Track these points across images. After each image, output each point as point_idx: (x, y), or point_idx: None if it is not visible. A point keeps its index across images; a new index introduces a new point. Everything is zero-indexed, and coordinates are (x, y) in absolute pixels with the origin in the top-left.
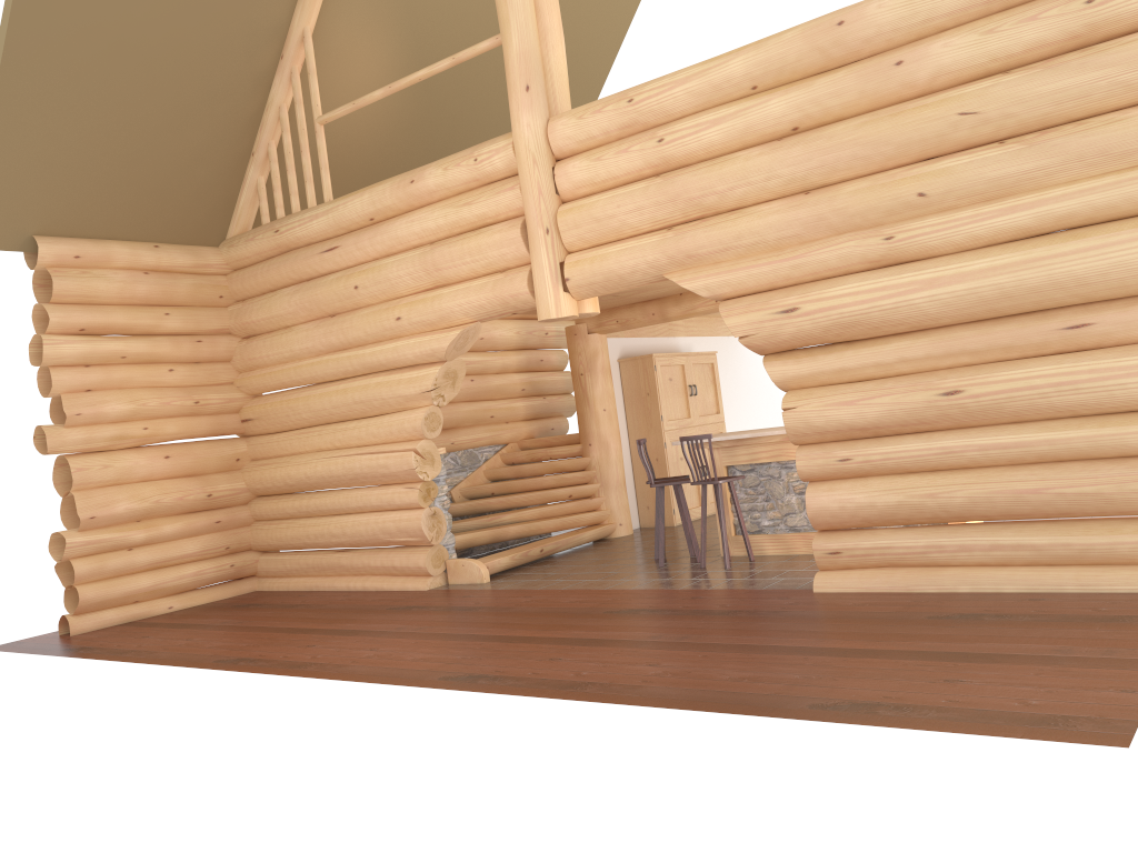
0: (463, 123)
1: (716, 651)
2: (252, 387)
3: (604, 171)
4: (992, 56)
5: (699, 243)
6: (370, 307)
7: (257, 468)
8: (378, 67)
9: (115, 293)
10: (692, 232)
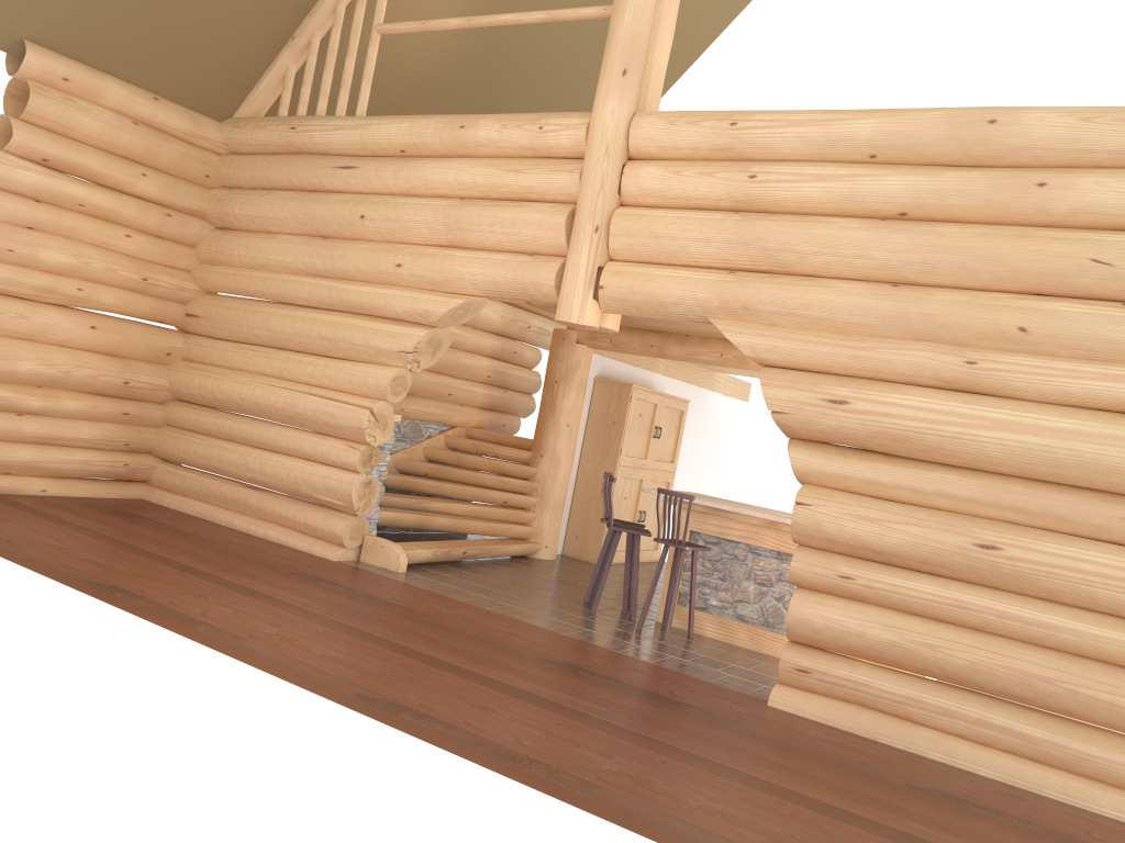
0: (515, 86)
1: (675, 758)
2: (210, 282)
3: (678, 187)
4: None
5: (760, 298)
6: (371, 242)
7: (187, 369)
8: None
9: (94, 133)
10: (757, 284)
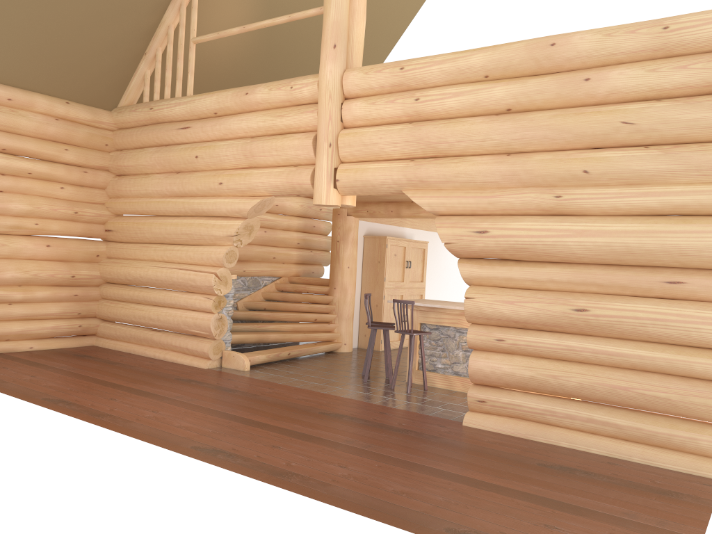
0: (292, 62)
1: (388, 463)
2: (116, 209)
3: (375, 112)
4: (651, 87)
5: (430, 174)
6: (204, 171)
7: (109, 263)
8: (241, 13)
9: (32, 129)
10: (427, 166)
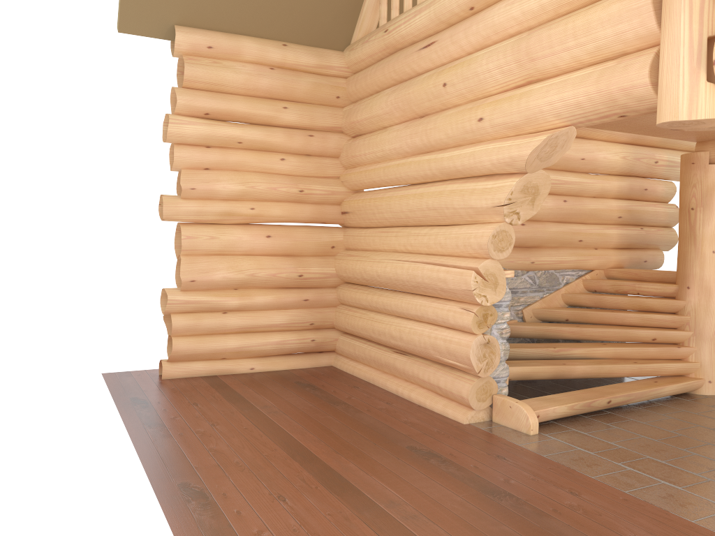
0: None
1: None
2: (352, 182)
3: None
4: None
5: None
6: (456, 107)
7: (345, 257)
8: None
9: (239, 84)
10: None
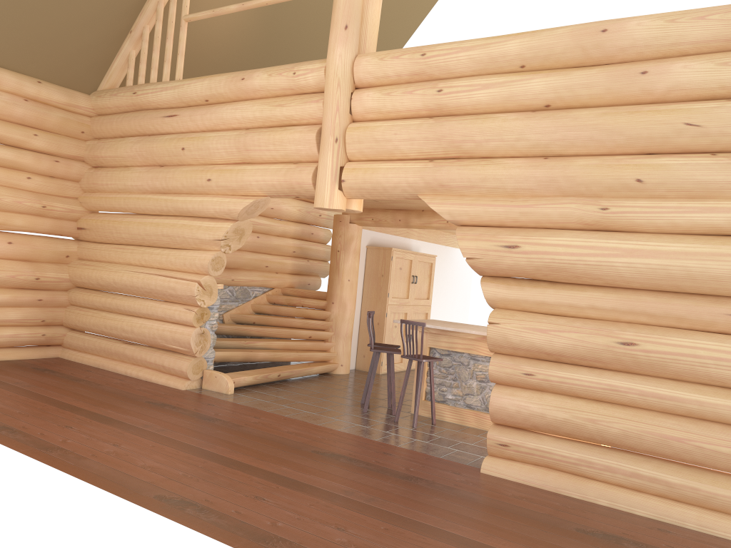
0: (295, 52)
1: (396, 525)
2: (91, 204)
3: (390, 104)
4: (722, 84)
5: (452, 177)
6: (190, 166)
7: (80, 266)
8: None
9: None
10: (448, 167)
